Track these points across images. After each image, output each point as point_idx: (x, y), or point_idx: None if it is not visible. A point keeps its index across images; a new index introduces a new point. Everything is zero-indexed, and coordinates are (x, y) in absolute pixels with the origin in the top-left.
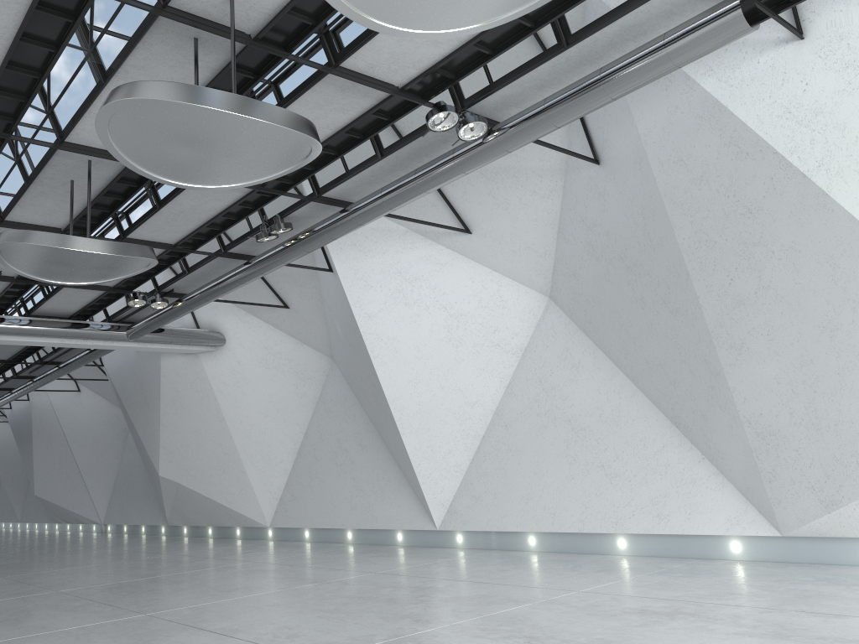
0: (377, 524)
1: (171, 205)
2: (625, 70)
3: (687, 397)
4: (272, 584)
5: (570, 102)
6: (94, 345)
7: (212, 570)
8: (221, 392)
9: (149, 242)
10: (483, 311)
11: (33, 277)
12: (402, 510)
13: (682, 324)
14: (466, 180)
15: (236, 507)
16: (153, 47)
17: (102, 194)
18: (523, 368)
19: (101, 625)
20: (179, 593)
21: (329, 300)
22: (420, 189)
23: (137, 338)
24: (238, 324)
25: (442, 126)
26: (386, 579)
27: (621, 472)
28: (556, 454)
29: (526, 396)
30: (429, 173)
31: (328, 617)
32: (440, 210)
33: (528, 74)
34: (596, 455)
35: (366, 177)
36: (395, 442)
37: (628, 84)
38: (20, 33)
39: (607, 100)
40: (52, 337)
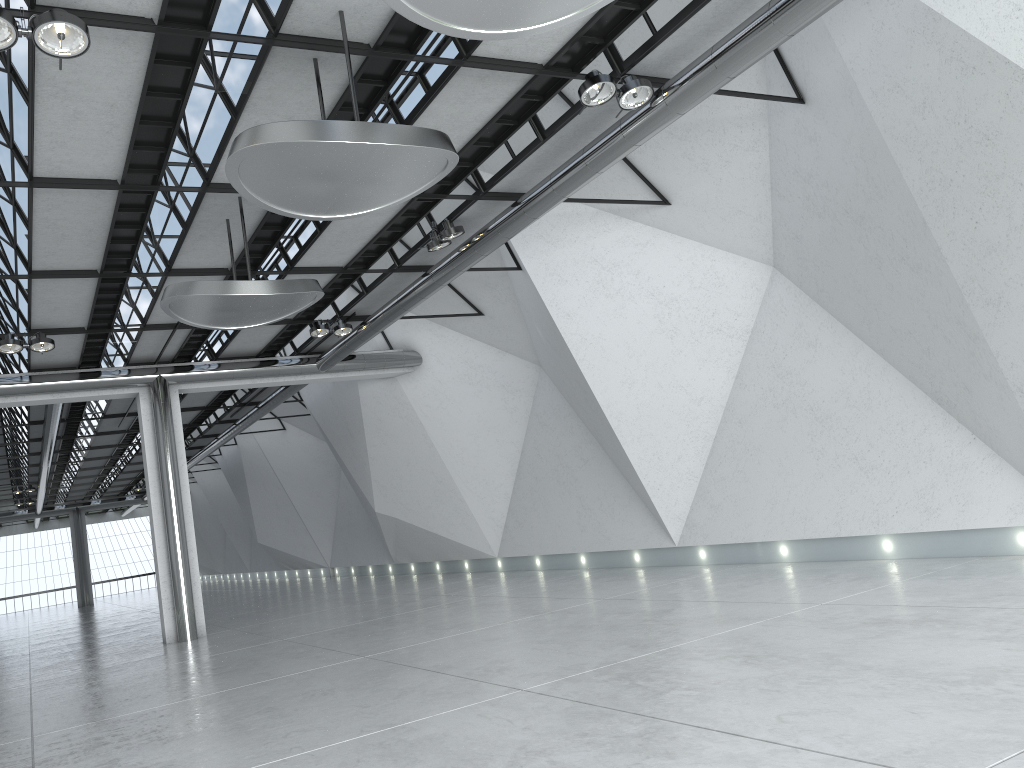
0: (610, 545)
1: (331, 227)
2: (796, 1)
3: (945, 368)
4: (493, 618)
5: (740, 48)
6: (286, 382)
7: (435, 608)
8: (426, 416)
9: (319, 268)
10: (697, 293)
11: (205, 326)
12: (635, 527)
13: (926, 282)
14: (655, 144)
15: (459, 539)
16: (275, 76)
17: (260, 228)
18: (751, 353)
19: (322, 670)
20: (399, 633)
21: (524, 301)
22: (591, 170)
23: (328, 369)
24: (433, 339)
25: (599, 98)
26: (613, 604)
27: (877, 463)
28: (800, 449)
29: (759, 385)
30: (597, 151)
31: (543, 648)
32: (631, 182)
33: (688, 21)
34: (846, 447)
35: (532, 164)
36: (617, 453)
37: (803, 16)
38: (145, 90)
39: (782, 38)
40: (243, 379)
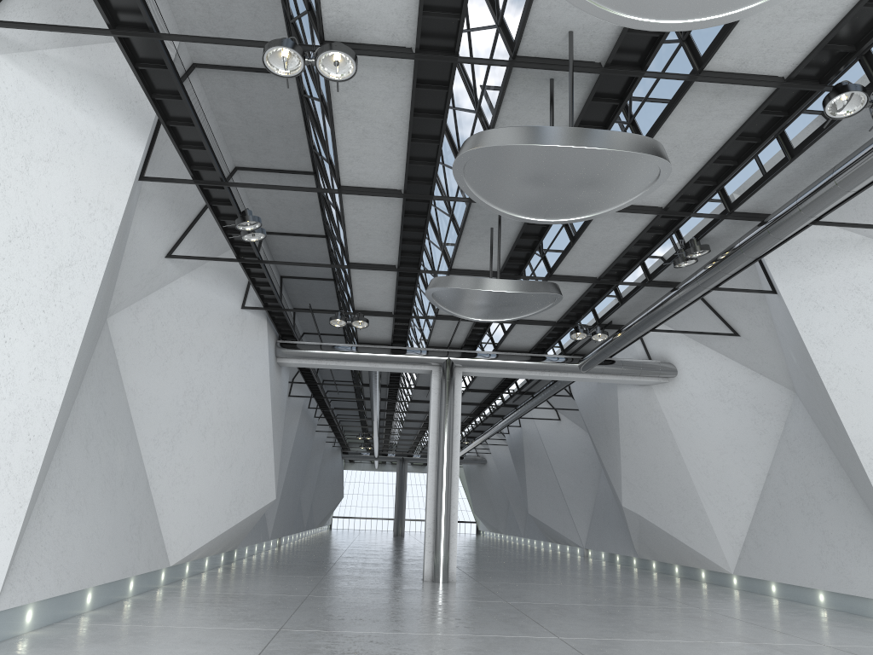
0: (852, 589)
1: (582, 239)
2: None
3: None
4: (698, 633)
5: None
6: (551, 377)
7: (651, 608)
8: (675, 425)
9: (574, 277)
10: None
11: (462, 316)
12: None
13: None
14: None
15: (696, 548)
16: (518, 96)
17: (518, 236)
18: None
19: (515, 639)
20: (602, 624)
21: (779, 325)
22: (840, 188)
23: (587, 369)
24: (689, 354)
25: (847, 110)
26: (831, 654)
27: None
28: None
29: None
30: (848, 168)
31: None
32: None
33: None
34: None
35: (780, 184)
36: (868, 492)
37: None
38: (412, 111)
39: None
40: (514, 369)
